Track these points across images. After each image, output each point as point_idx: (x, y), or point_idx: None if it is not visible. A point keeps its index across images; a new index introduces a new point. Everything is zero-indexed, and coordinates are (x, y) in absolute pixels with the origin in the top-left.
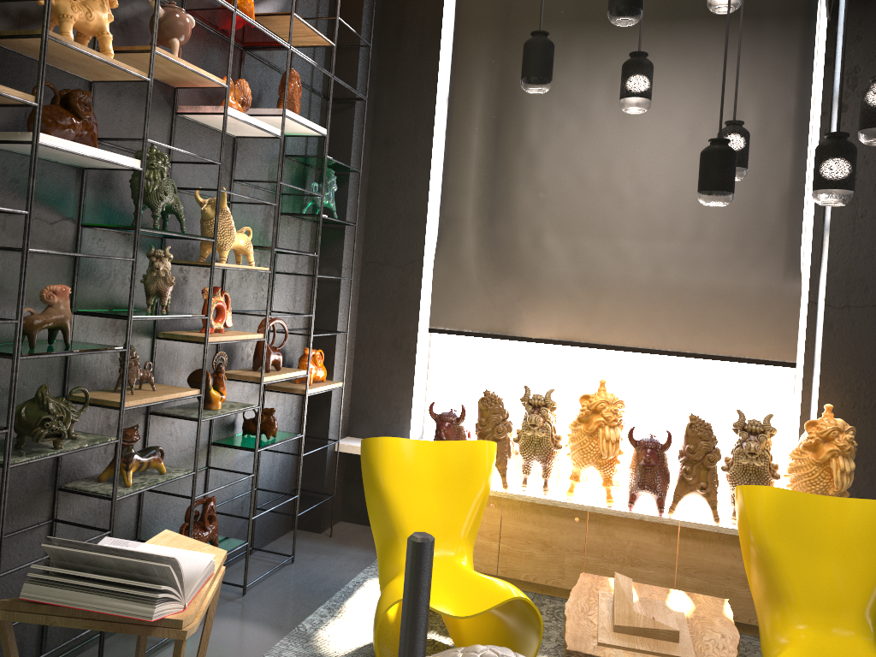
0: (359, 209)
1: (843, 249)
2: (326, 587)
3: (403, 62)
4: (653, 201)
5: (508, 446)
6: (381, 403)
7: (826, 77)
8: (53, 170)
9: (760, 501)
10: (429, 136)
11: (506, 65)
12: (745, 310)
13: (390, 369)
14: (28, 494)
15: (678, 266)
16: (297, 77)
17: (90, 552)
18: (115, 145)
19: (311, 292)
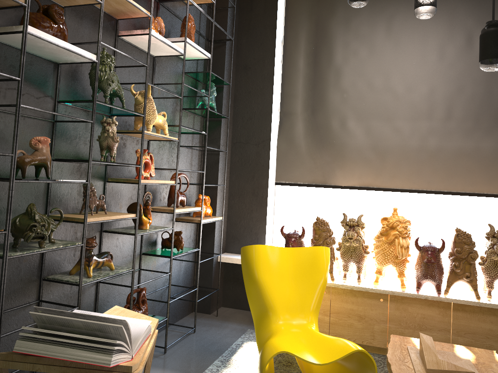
0: (229, 109)
1: None
2: (218, 347)
3: (254, 19)
4: (418, 96)
5: (333, 253)
6: (246, 230)
7: None
8: (38, 62)
9: None
10: (271, 63)
11: (320, 16)
12: (482, 163)
13: (251, 209)
14: (22, 282)
15: (436, 136)
16: (192, 20)
17: (64, 317)
18: None
19: (201, 161)
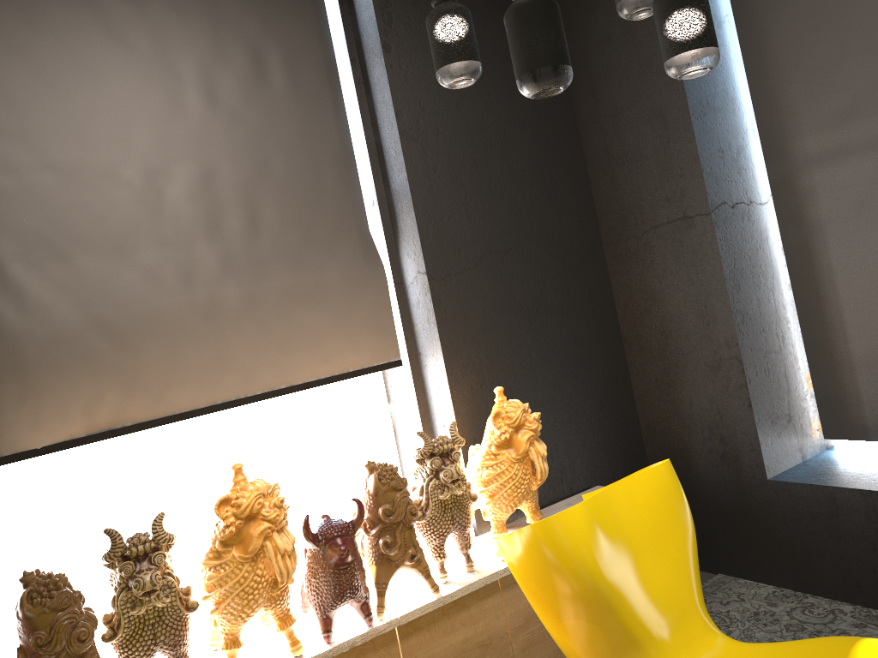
0: None
1: (427, 211)
2: None
3: None
4: (182, 187)
5: (96, 655)
6: None
7: (345, 17)
8: None
9: (576, 530)
10: None
11: None
12: (335, 312)
13: None
14: None
15: (241, 273)
16: None
17: None
18: None
19: None
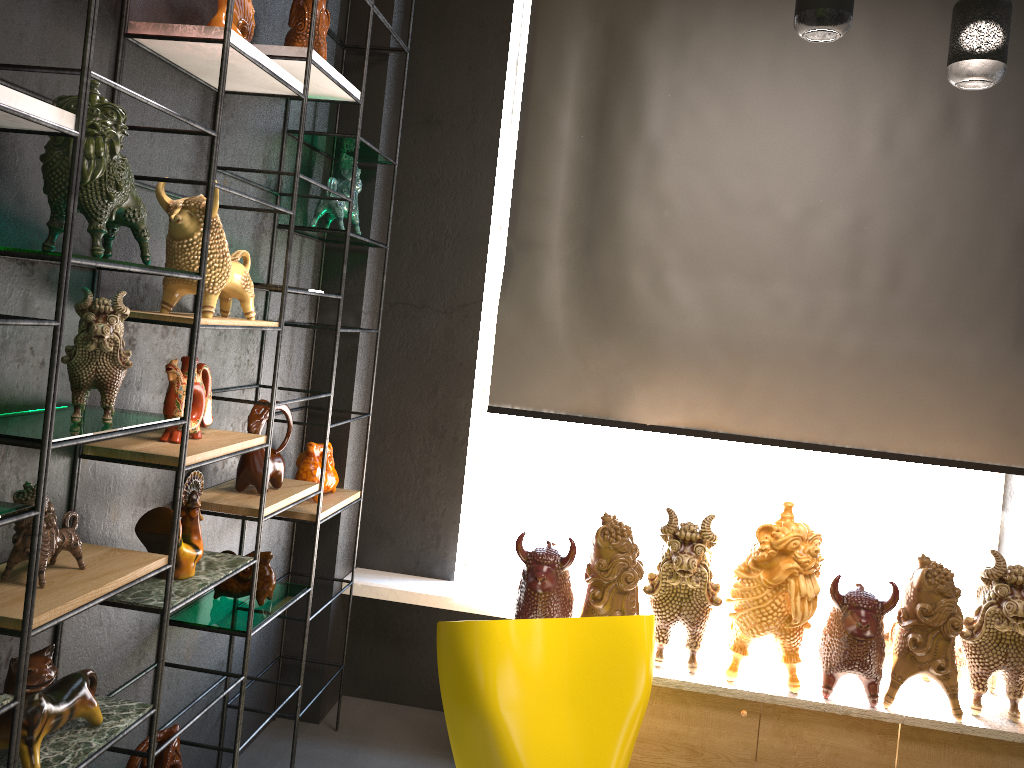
0: (385, 221)
1: None
2: None
3: (456, 1)
4: (830, 230)
5: (636, 599)
6: (412, 517)
7: None
8: None
9: None
10: (494, 116)
11: (618, 16)
12: (958, 393)
13: (426, 467)
14: None
15: (865, 326)
16: None
17: None
18: (9, 82)
19: (312, 350)
